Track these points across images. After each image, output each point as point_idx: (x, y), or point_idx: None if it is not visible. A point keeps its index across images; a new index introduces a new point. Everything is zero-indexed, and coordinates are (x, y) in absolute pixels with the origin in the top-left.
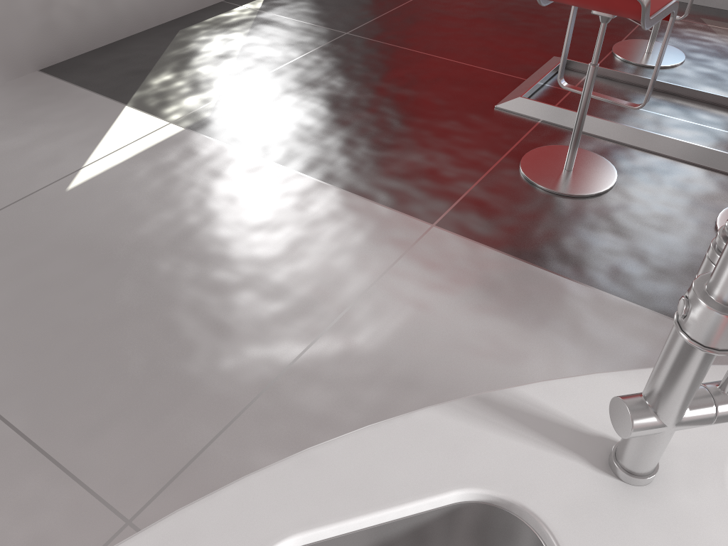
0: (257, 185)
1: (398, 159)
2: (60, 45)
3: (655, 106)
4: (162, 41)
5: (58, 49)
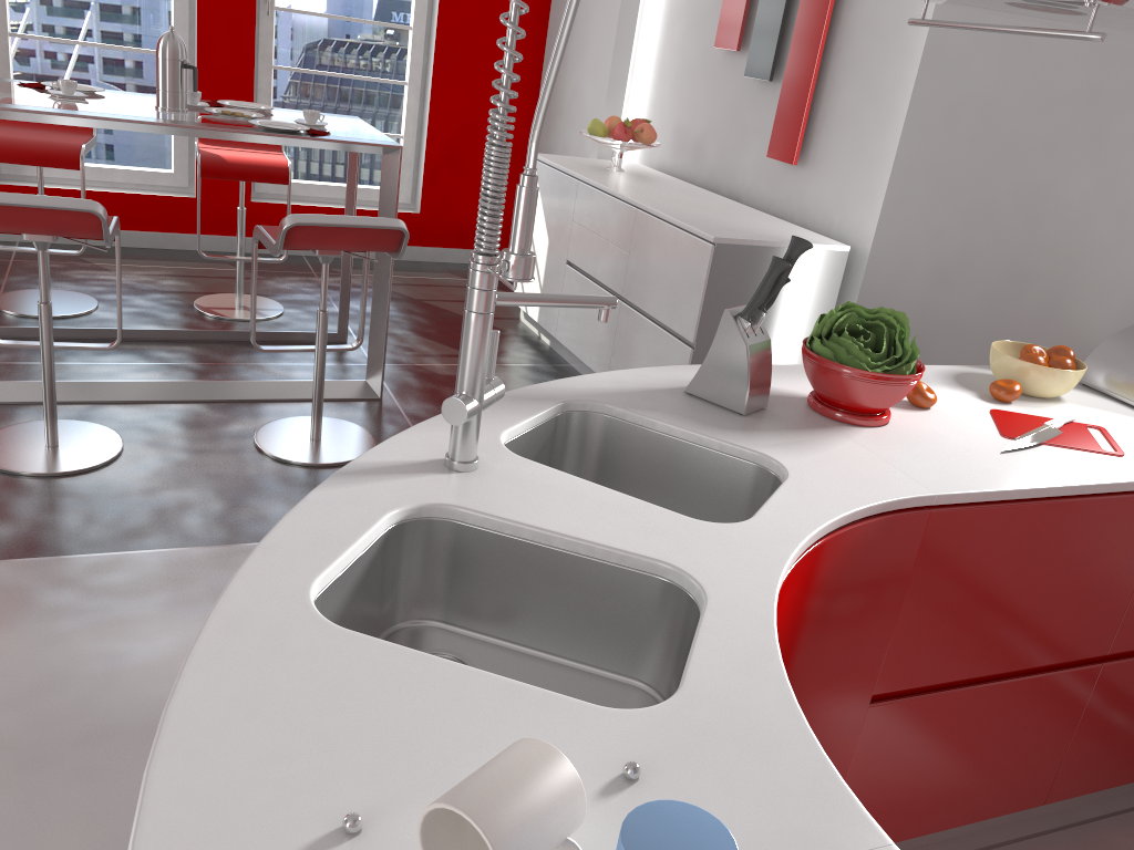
0: None
1: None
2: None
3: (103, 356)
4: None
5: None
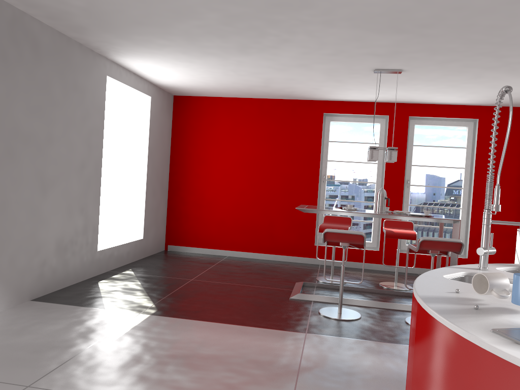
0: (213, 329)
1: (267, 316)
2: (42, 286)
3: (351, 294)
4: (93, 286)
5: (41, 289)
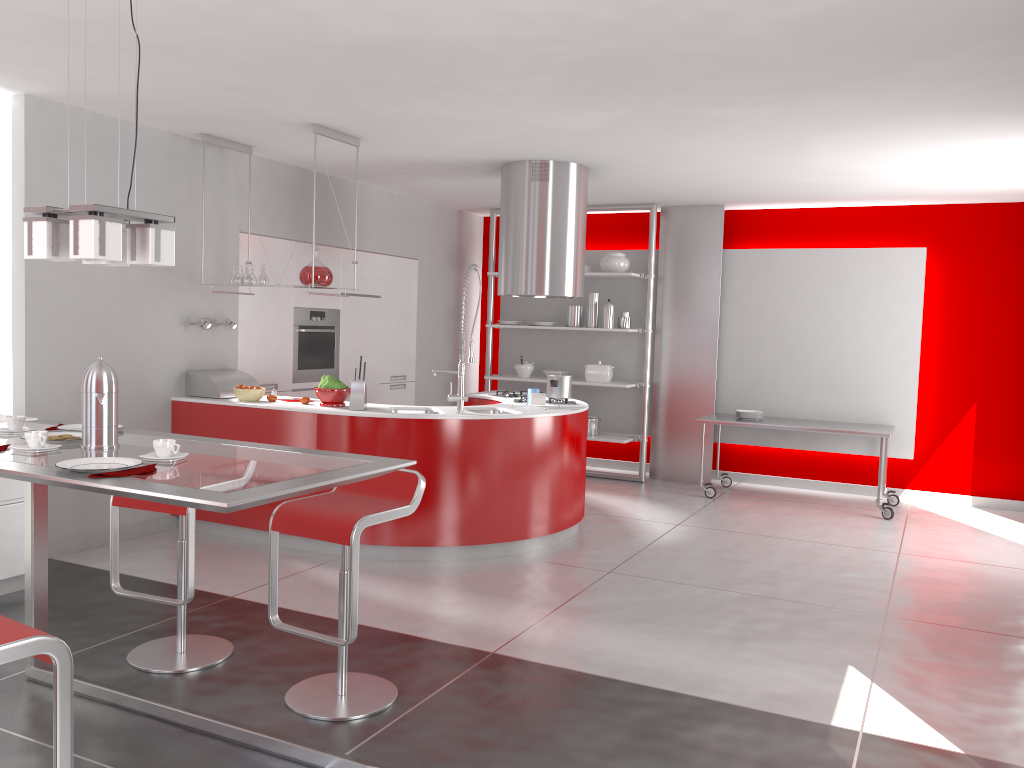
0: (676, 673)
1: (540, 700)
2: None
3: None
4: None
5: None
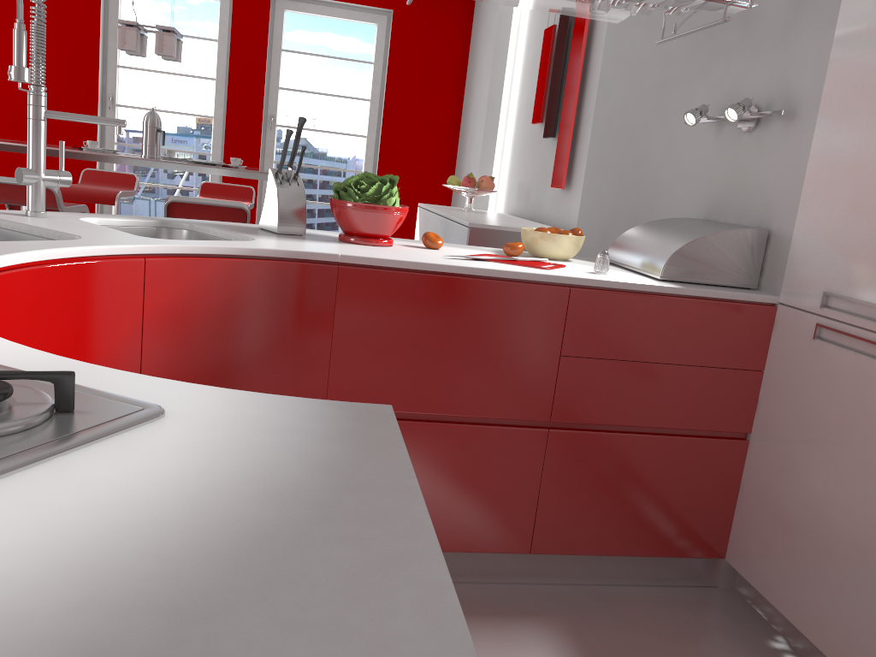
0: None
1: None
2: None
3: None
4: None
5: None
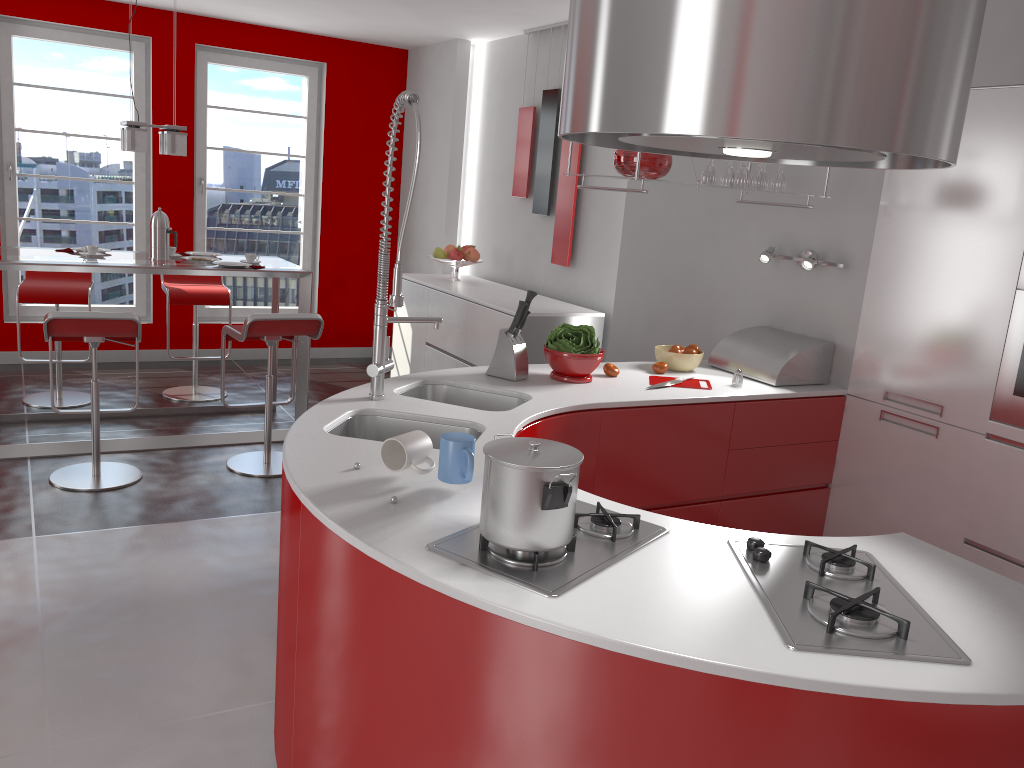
0: None
1: None
2: None
3: (110, 427)
4: None
5: None
